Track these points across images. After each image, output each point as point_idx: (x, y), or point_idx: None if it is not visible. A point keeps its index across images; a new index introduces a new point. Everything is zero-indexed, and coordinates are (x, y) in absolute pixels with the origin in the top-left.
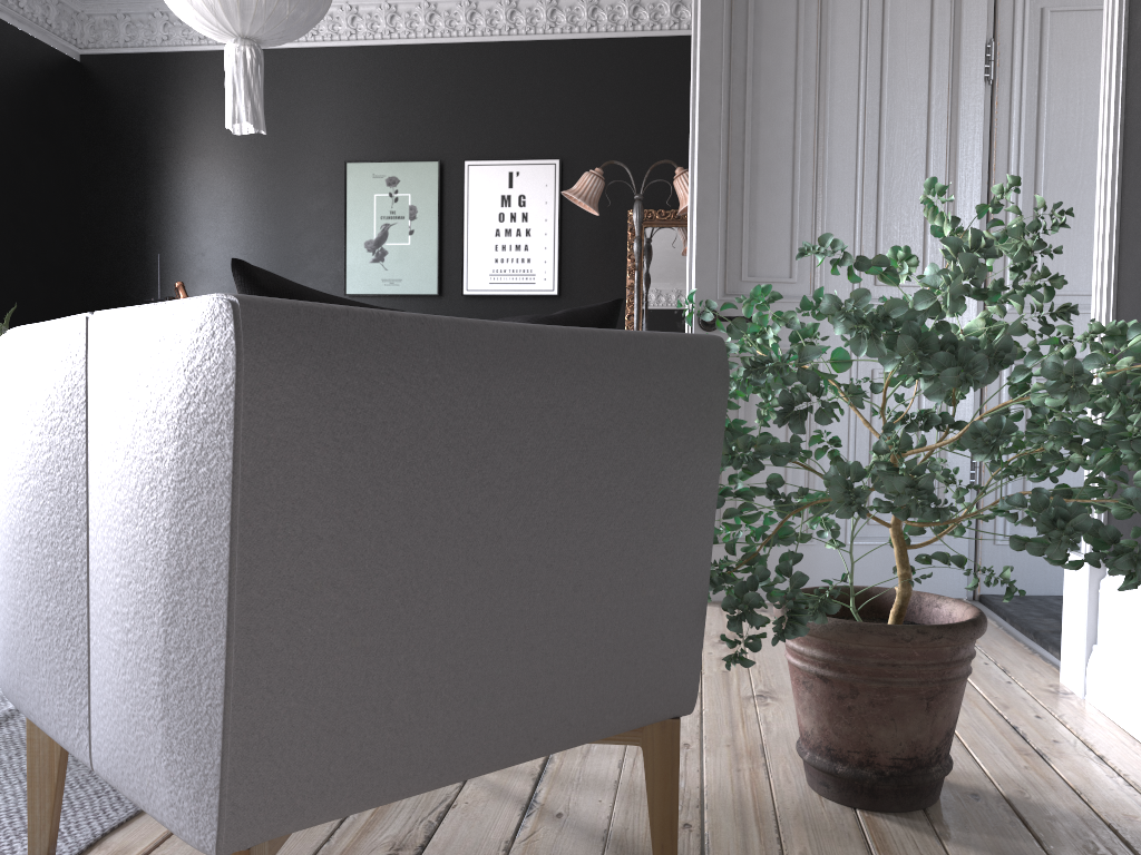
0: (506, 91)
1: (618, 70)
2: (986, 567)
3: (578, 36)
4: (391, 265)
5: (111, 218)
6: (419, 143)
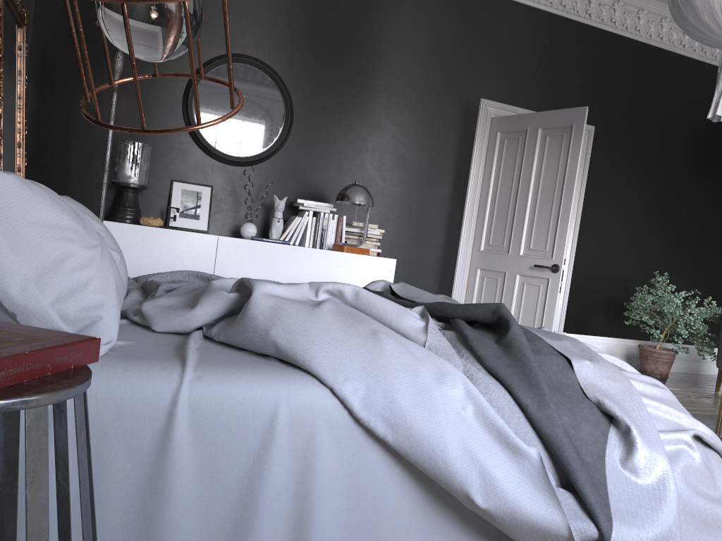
0: None
1: None
2: None
3: None
4: None
5: None
6: None
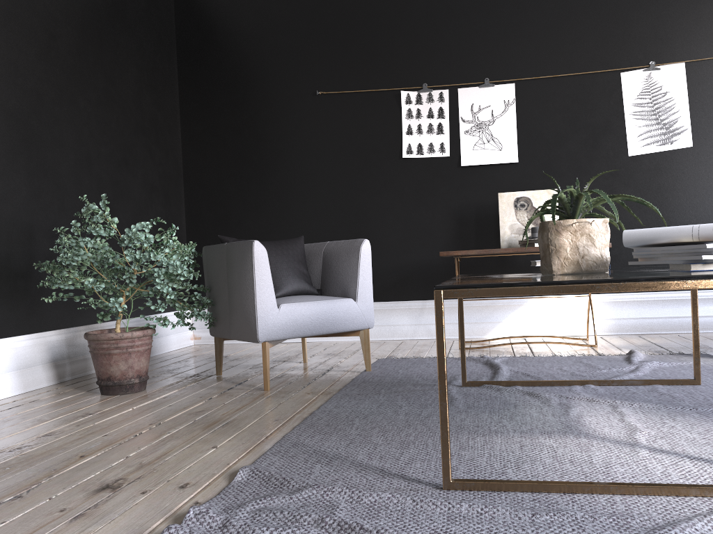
0: None
1: None
2: None
3: None
4: None
5: None
6: None
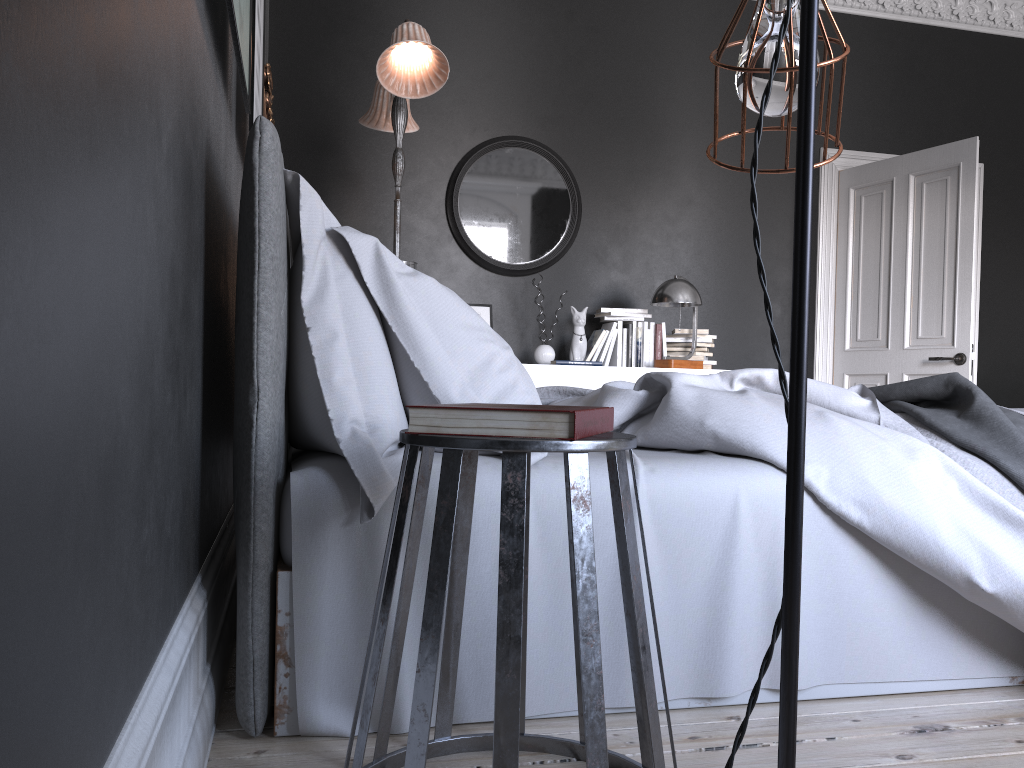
0: None
1: None
2: None
3: None
4: None
5: None
6: None
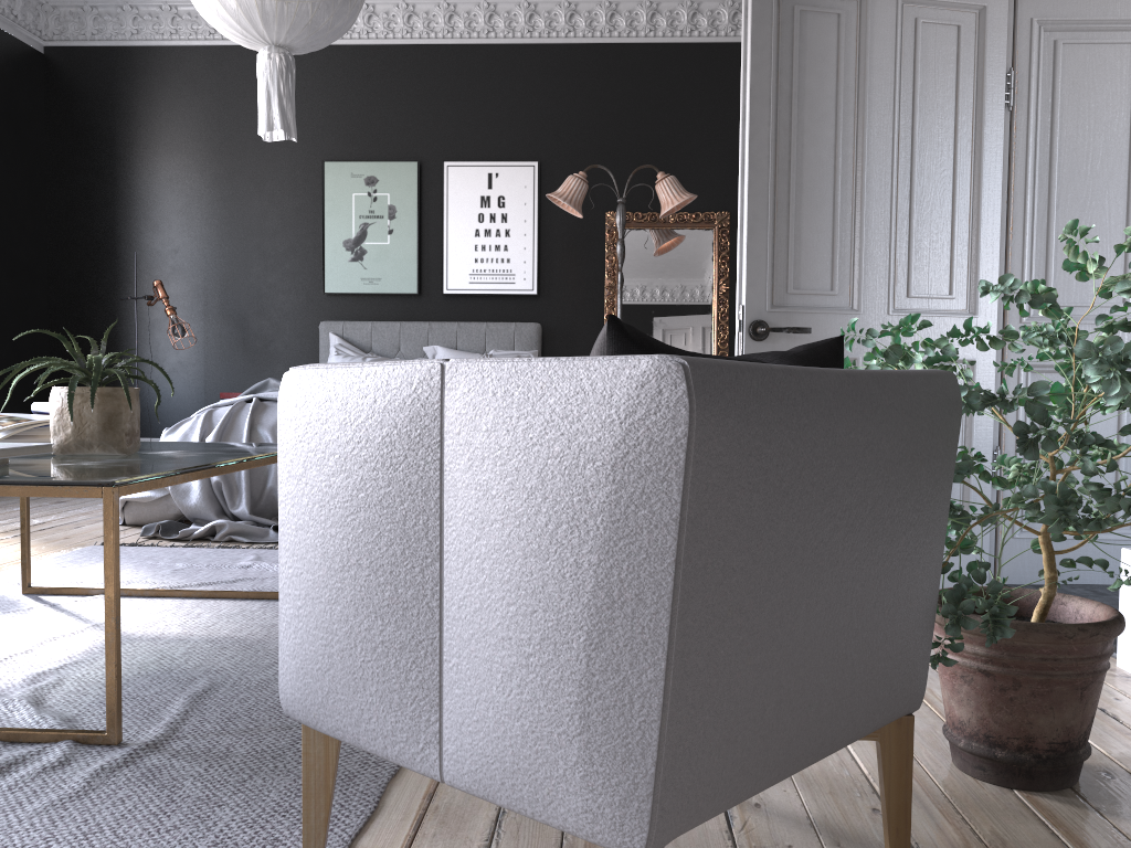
0: (484, 93)
1: (595, 75)
2: (1005, 559)
3: (556, 40)
4: (370, 264)
5: (79, 214)
6: (397, 143)
